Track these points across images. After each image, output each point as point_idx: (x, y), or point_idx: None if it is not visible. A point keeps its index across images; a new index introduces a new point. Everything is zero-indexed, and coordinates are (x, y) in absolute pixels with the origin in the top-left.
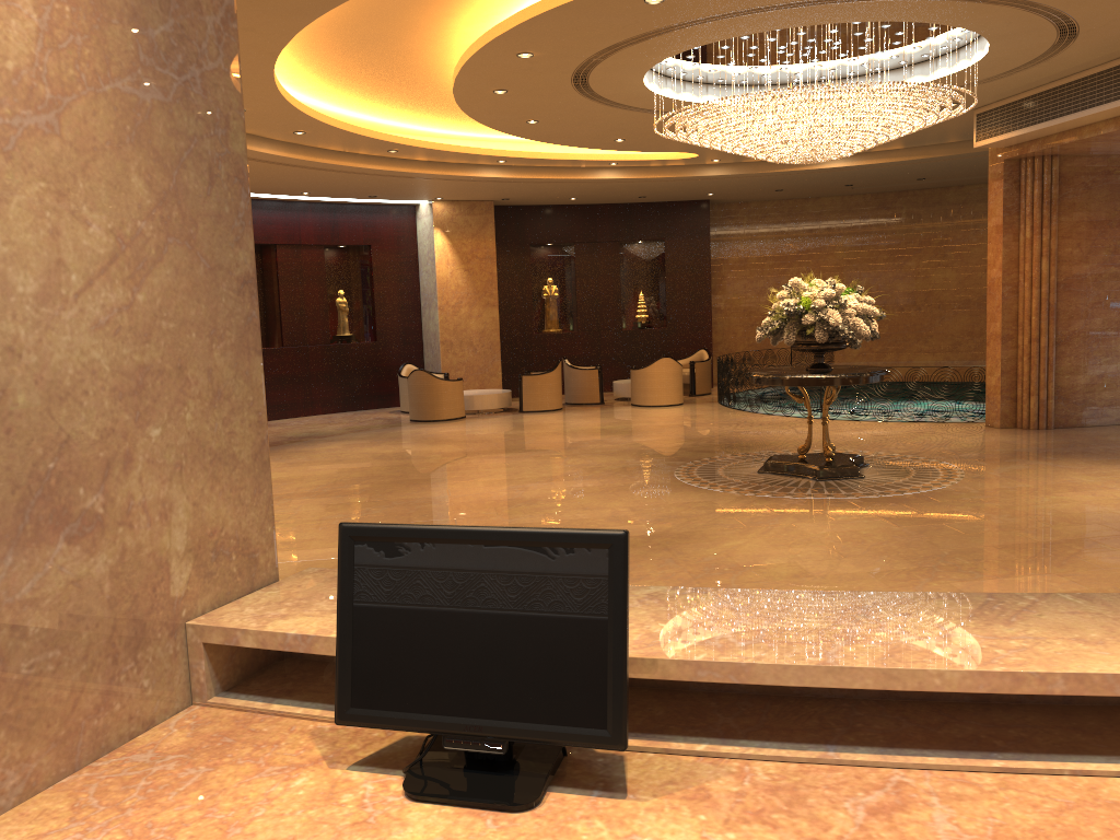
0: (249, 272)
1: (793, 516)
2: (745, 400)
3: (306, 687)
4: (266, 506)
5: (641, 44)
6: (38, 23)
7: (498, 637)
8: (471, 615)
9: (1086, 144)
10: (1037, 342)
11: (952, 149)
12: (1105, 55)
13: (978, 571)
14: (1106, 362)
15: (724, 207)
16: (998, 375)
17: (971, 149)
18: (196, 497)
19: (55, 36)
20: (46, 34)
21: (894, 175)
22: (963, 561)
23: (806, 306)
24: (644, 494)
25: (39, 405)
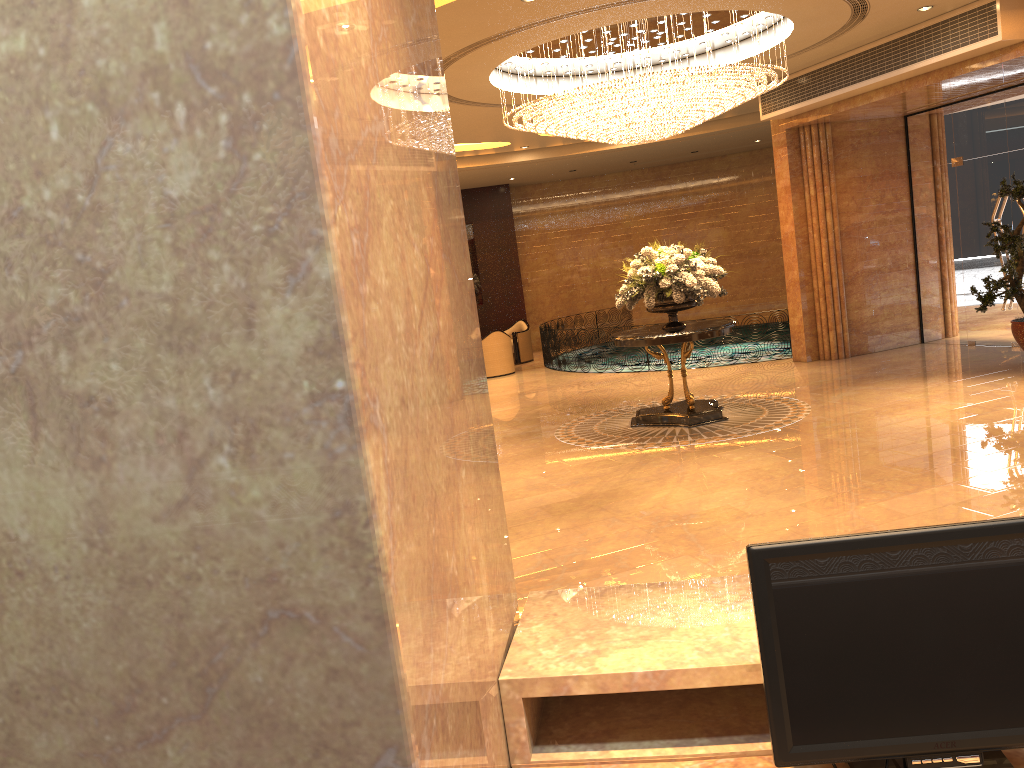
0: (471, 285)
1: (693, 463)
2: (575, 362)
3: (619, 724)
4: (506, 535)
5: (501, 40)
6: (368, 12)
7: (956, 643)
8: (921, 624)
9: (856, 111)
10: (830, 284)
11: (728, 123)
12: (879, 33)
13: (889, 490)
14: (884, 296)
15: (521, 189)
16: (800, 316)
17: (745, 122)
18: (484, 538)
19: (375, 28)
20: (372, 25)
21: (674, 150)
22: (870, 483)
23: (661, 272)
24: (543, 460)
25: (420, 462)
